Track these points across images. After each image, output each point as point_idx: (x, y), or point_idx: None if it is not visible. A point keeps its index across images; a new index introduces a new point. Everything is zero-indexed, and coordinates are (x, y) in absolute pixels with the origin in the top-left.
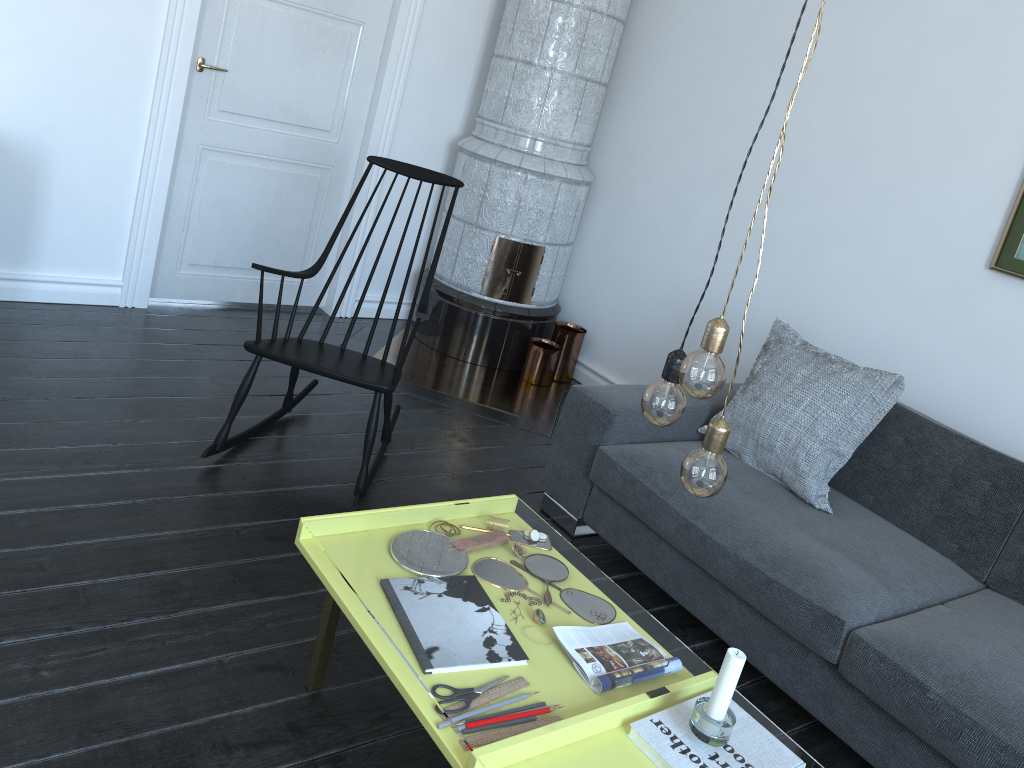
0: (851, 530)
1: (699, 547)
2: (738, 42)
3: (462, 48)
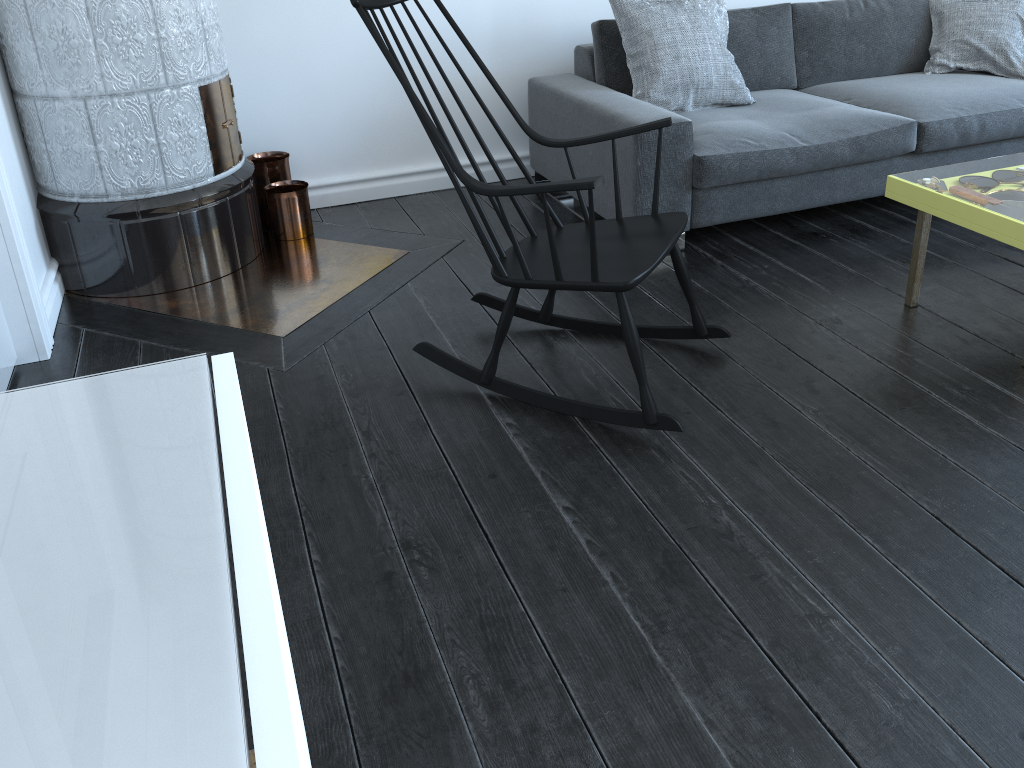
0: (778, 100)
1: (817, 156)
2: None
3: None
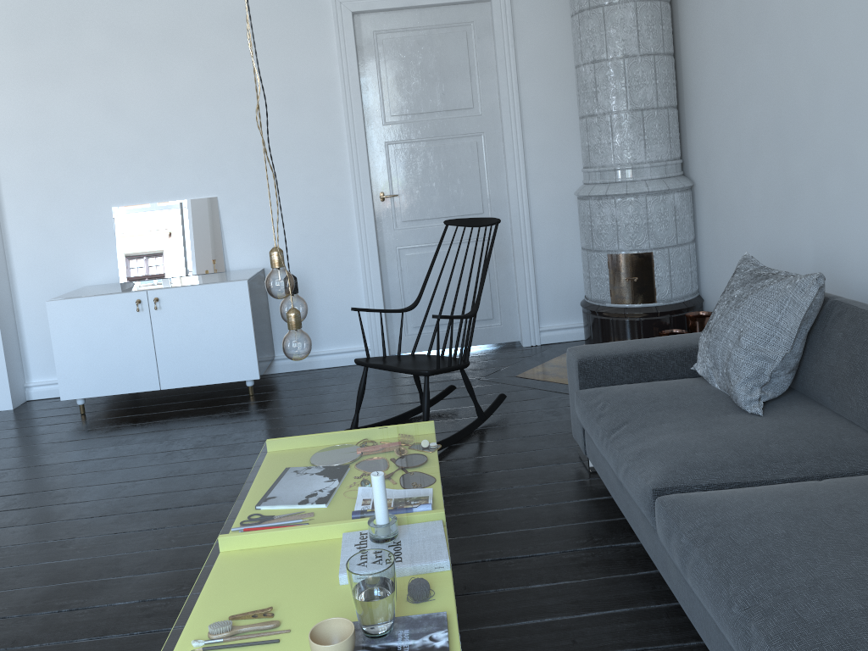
0: (767, 426)
1: (605, 453)
2: (735, 30)
3: (564, 122)
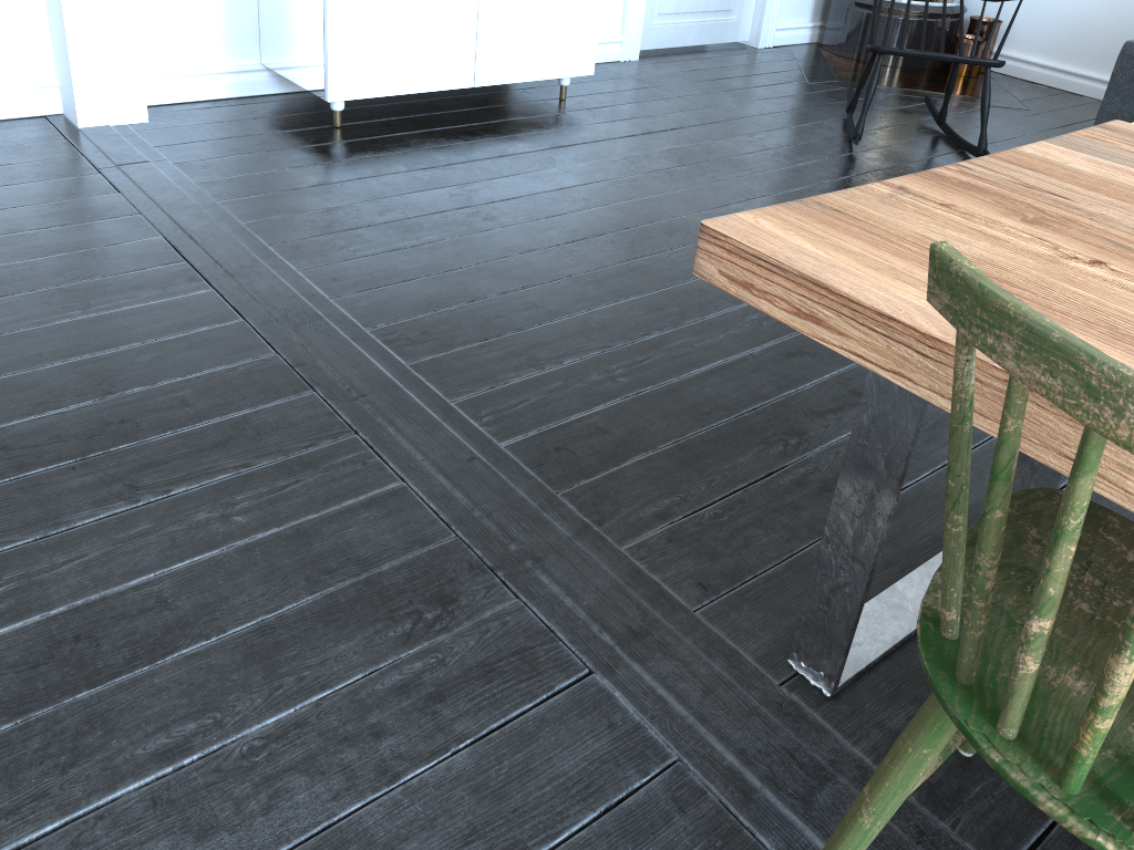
0: None
1: None
2: None
3: None
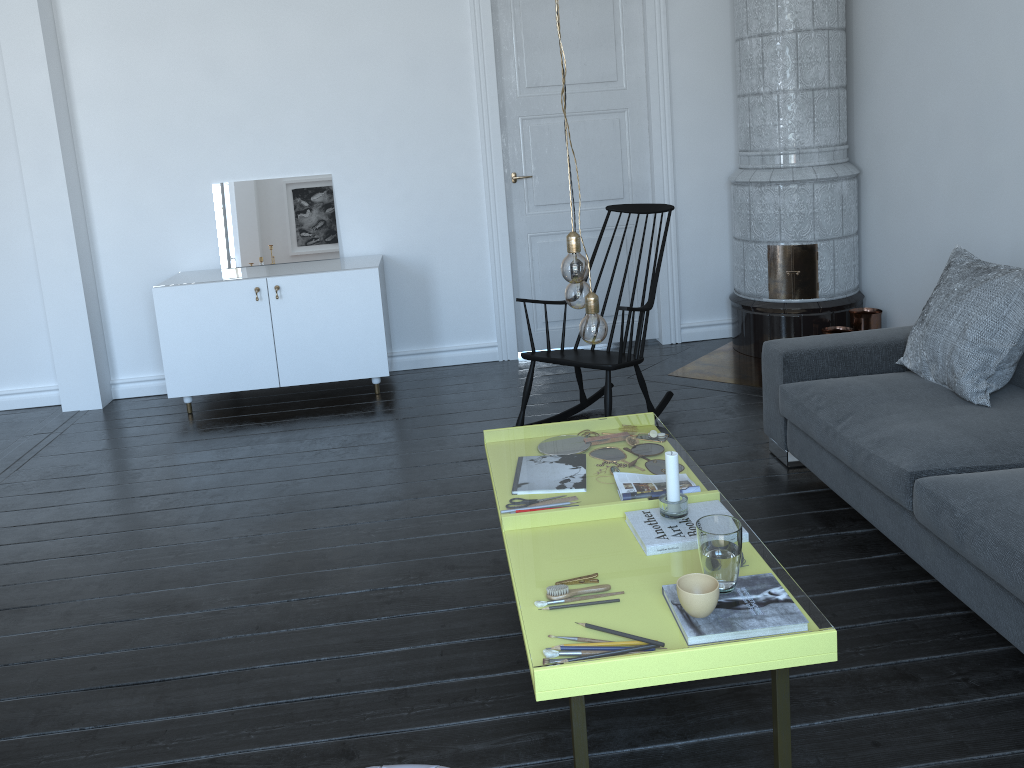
0: (999, 416)
1: (833, 443)
2: (928, 8)
3: (716, 100)
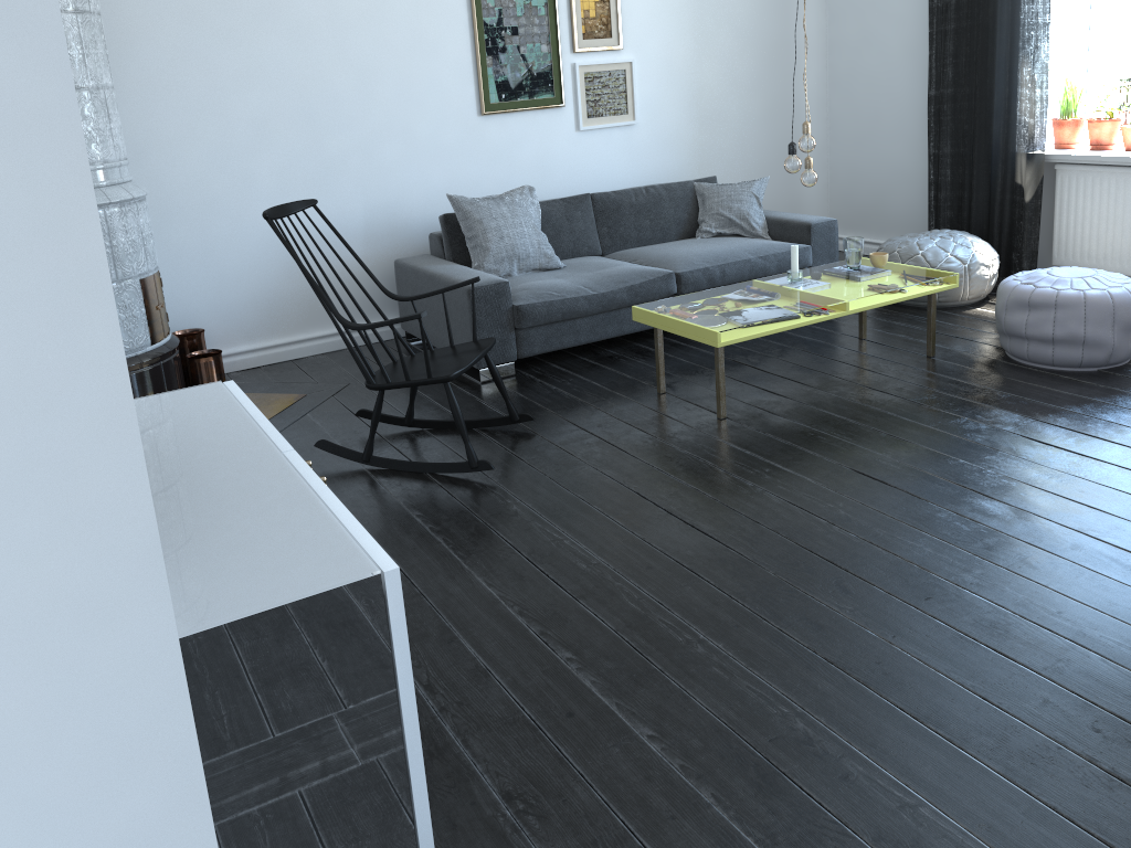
0: (582, 264)
1: (604, 301)
2: (216, 14)
3: None
